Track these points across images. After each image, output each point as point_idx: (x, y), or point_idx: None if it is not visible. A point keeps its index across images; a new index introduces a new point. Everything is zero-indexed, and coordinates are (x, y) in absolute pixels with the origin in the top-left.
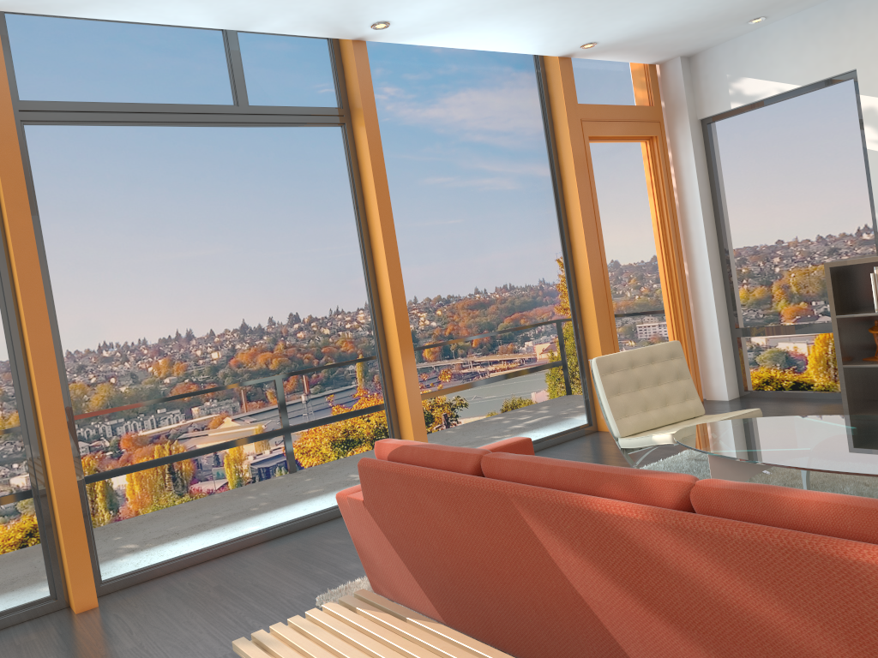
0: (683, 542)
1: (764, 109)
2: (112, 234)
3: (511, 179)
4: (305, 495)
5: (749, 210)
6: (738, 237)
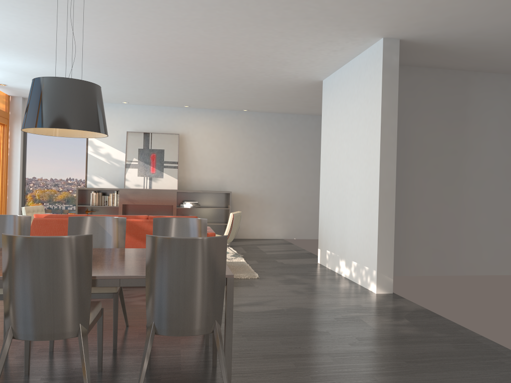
0: (150, 224)
1: None
2: None
3: None
4: None
5: (39, 163)
6: (32, 173)
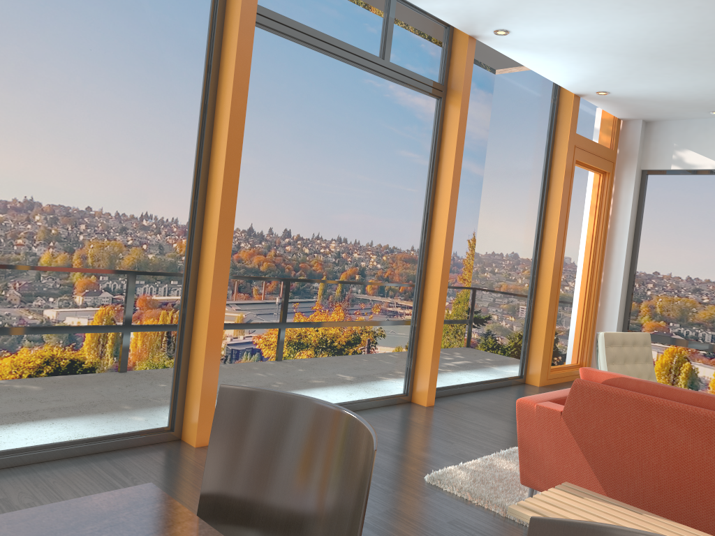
0: None
1: (696, 176)
2: (281, 134)
3: (521, 175)
4: (348, 386)
5: (663, 246)
6: (648, 263)
